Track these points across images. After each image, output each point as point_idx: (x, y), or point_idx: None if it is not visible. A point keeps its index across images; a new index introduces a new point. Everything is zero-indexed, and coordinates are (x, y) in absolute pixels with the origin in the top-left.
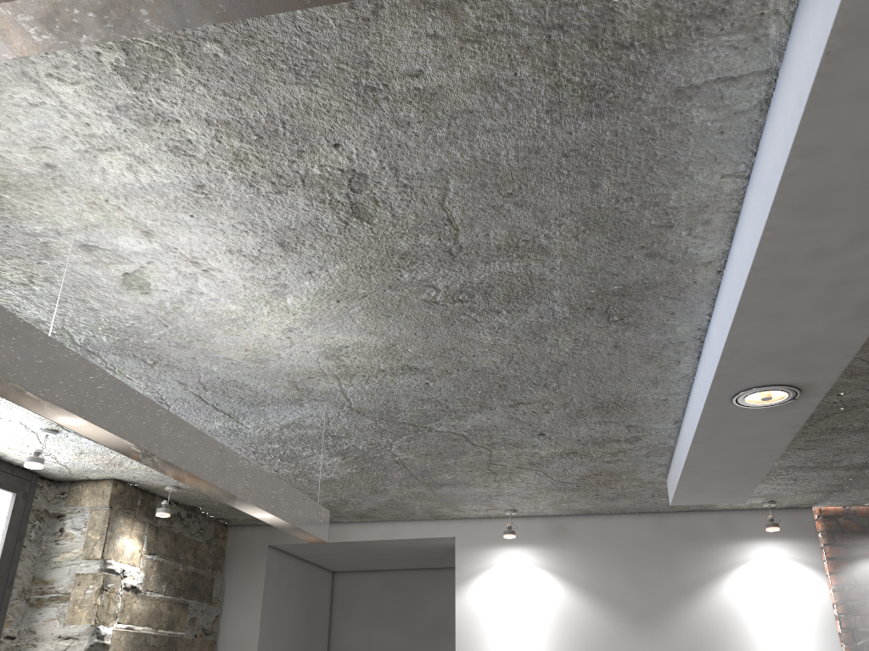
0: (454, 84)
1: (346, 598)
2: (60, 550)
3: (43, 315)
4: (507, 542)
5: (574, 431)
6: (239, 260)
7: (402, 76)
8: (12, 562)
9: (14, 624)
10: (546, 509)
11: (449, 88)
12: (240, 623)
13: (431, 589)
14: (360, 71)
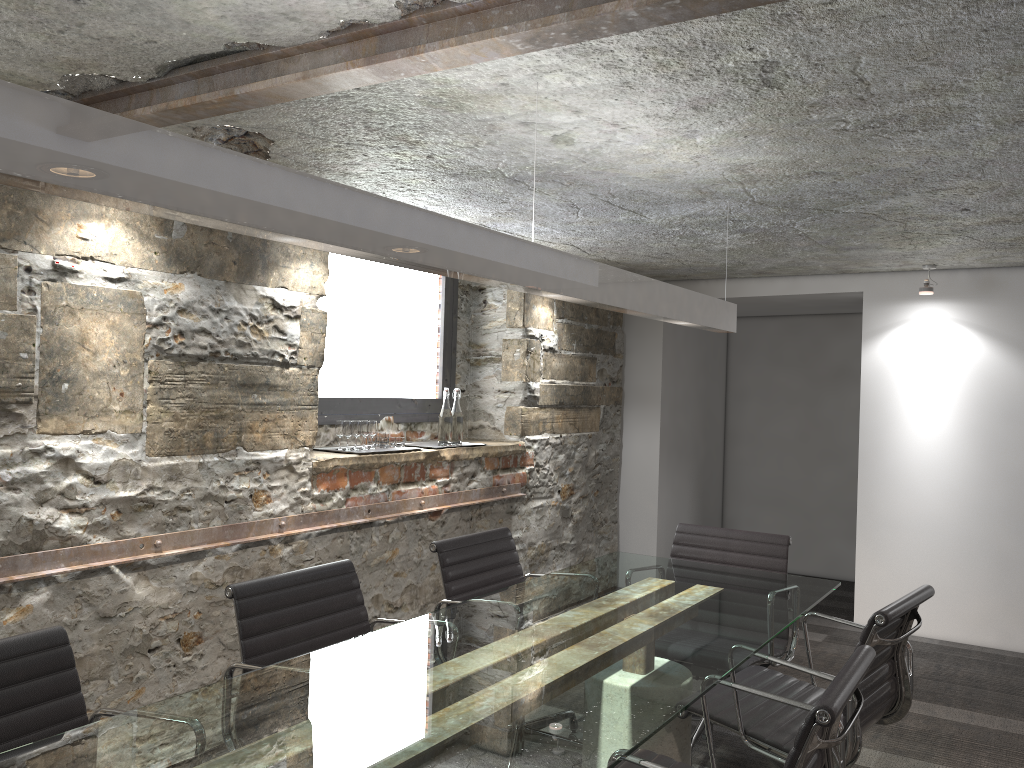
0: (866, 3)
1: (742, 343)
2: (487, 319)
3: (482, 163)
4: (923, 297)
5: (1005, 206)
6: (655, 120)
7: (816, 5)
8: (452, 332)
9: (462, 380)
10: (973, 263)
11: (861, 6)
12: (643, 372)
13: (835, 335)
14: (776, 7)
